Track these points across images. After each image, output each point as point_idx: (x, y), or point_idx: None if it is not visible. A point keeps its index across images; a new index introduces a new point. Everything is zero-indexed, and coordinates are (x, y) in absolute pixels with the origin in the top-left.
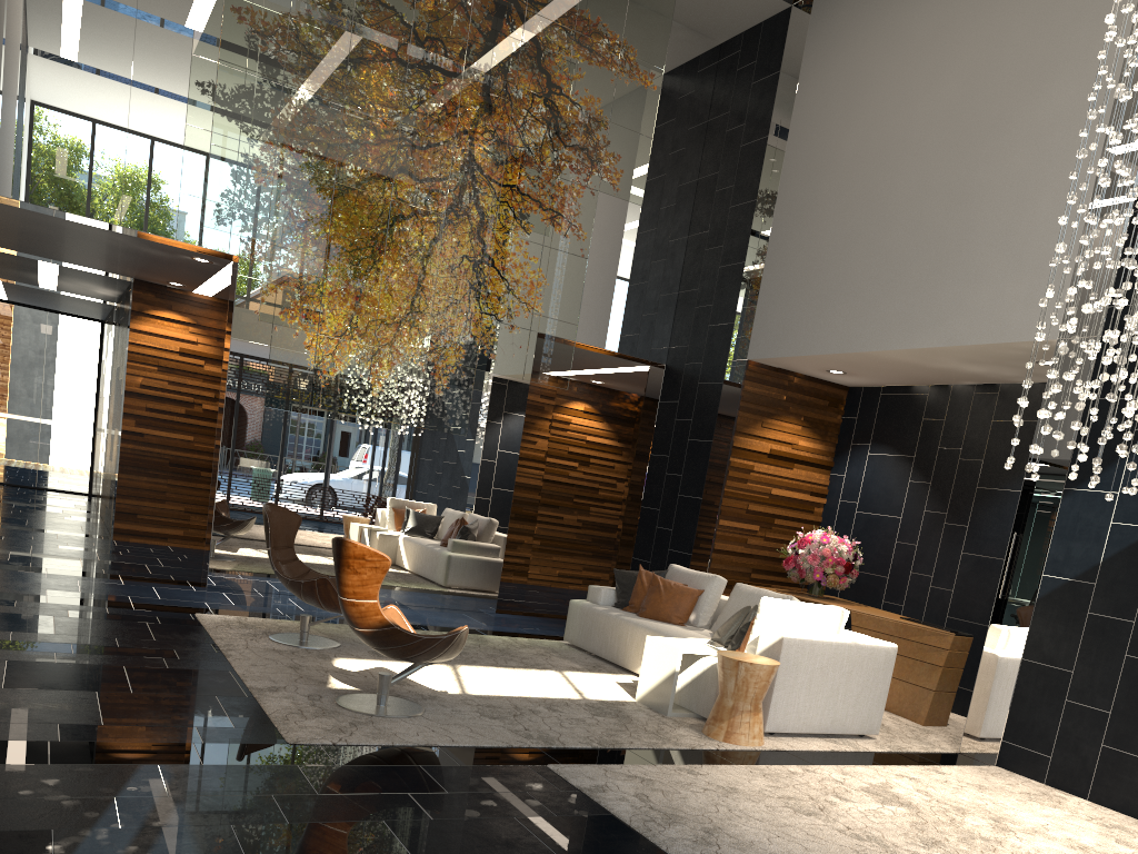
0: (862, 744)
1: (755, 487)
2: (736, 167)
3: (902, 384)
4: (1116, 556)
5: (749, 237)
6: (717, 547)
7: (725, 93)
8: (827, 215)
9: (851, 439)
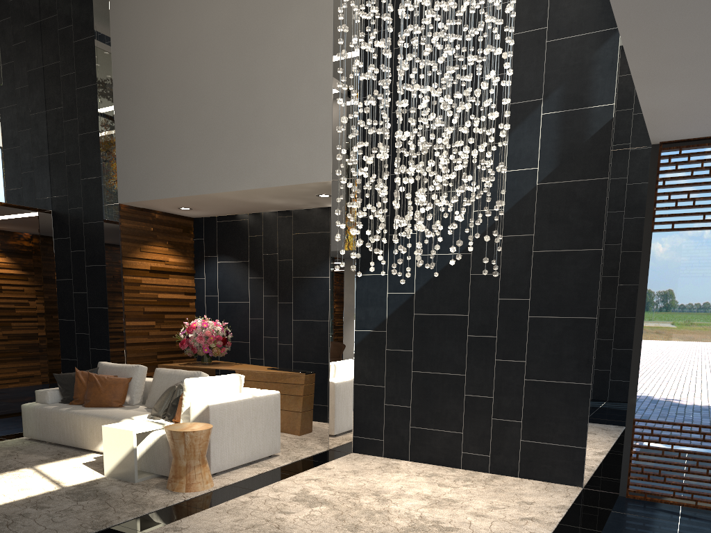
0: (274, 462)
1: (146, 295)
2: (73, 58)
3: (230, 214)
4: (394, 313)
5: (98, 112)
6: (129, 342)
7: (50, 0)
8: (155, 96)
9: (204, 254)
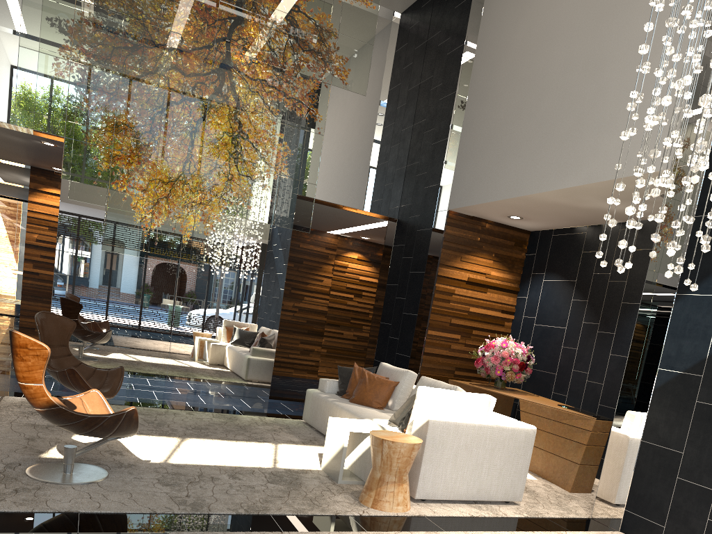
0: (504, 510)
1: (456, 306)
2: (443, 70)
3: (567, 226)
4: None
5: (451, 119)
6: (426, 351)
7: (438, 18)
8: (502, 94)
9: (532, 270)
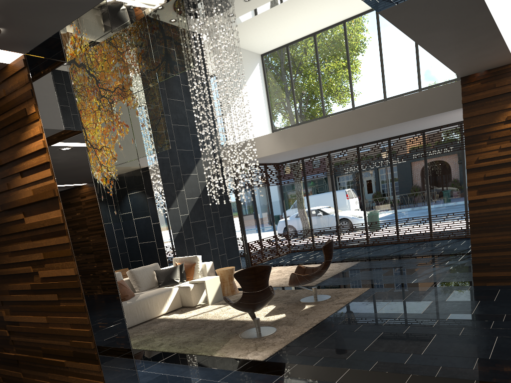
0: None
1: None
2: None
3: None
4: (184, 223)
5: None
6: None
7: None
8: None
9: None
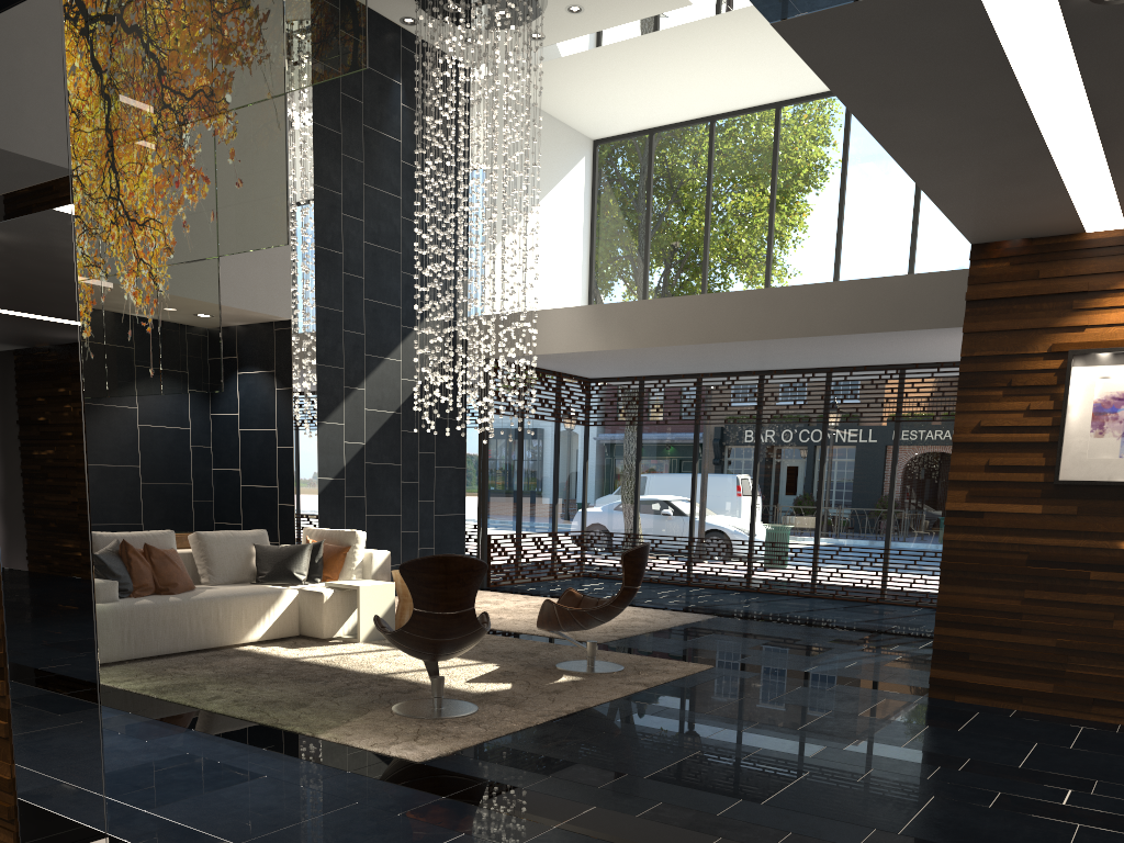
0: None
1: None
2: None
3: None
4: (351, 461)
5: None
6: None
7: None
8: None
9: None
